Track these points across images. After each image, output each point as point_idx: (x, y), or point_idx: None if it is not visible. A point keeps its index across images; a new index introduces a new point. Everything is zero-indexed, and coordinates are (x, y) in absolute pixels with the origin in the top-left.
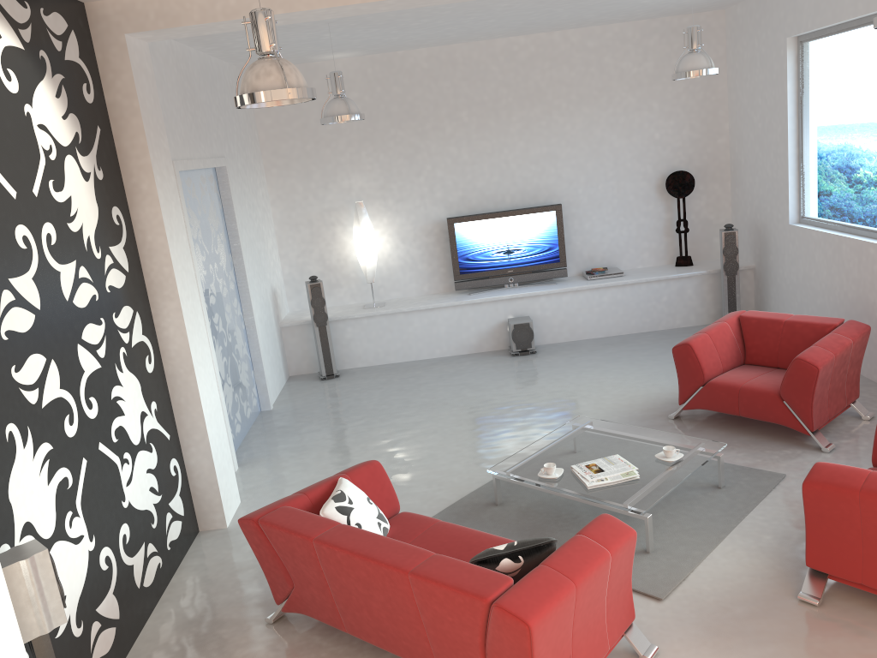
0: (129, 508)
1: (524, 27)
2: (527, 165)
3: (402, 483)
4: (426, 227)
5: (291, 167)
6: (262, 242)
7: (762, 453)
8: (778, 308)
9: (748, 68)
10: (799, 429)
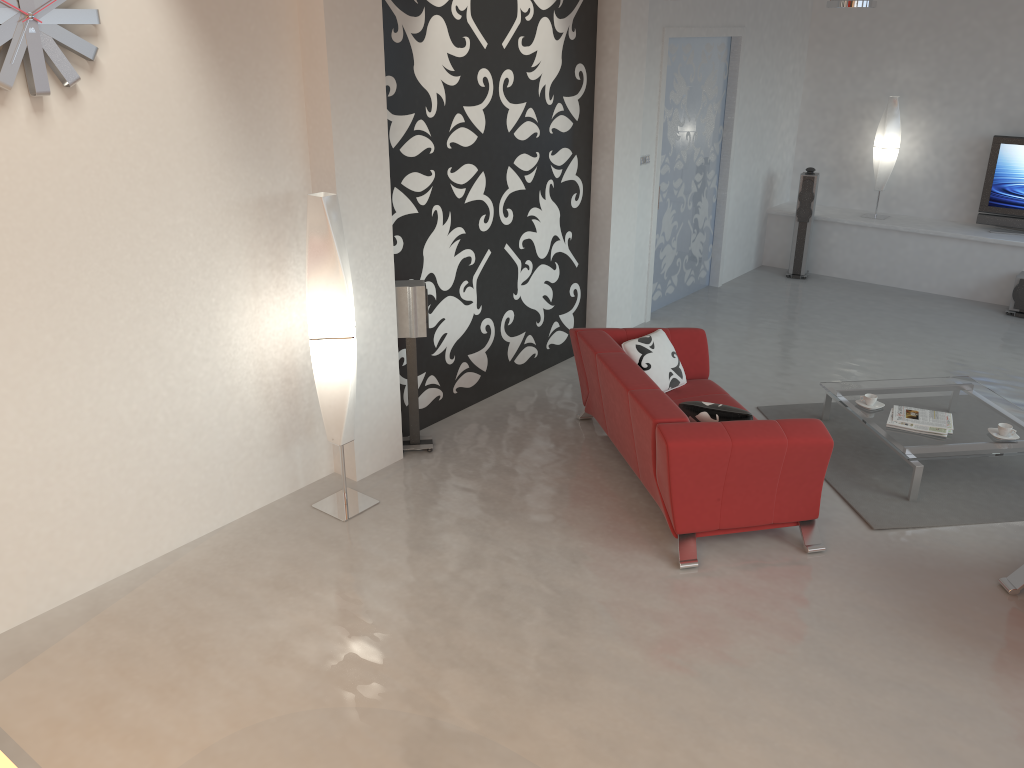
0: (519, 302)
1: None
2: None
3: (763, 377)
4: (968, 141)
5: (836, 45)
6: (772, 121)
7: None
8: None
9: None
10: None
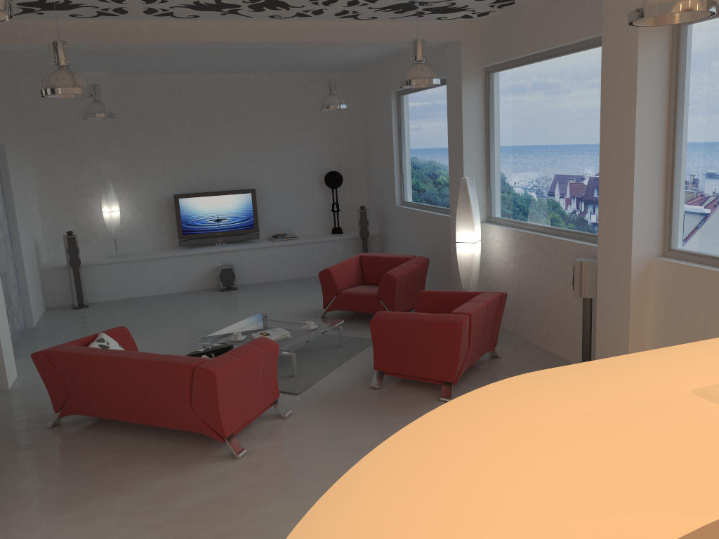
0: None
1: (229, 68)
2: (232, 161)
3: None
4: (158, 201)
5: (52, 151)
6: (28, 204)
7: (368, 331)
8: None
9: (373, 108)
10: None
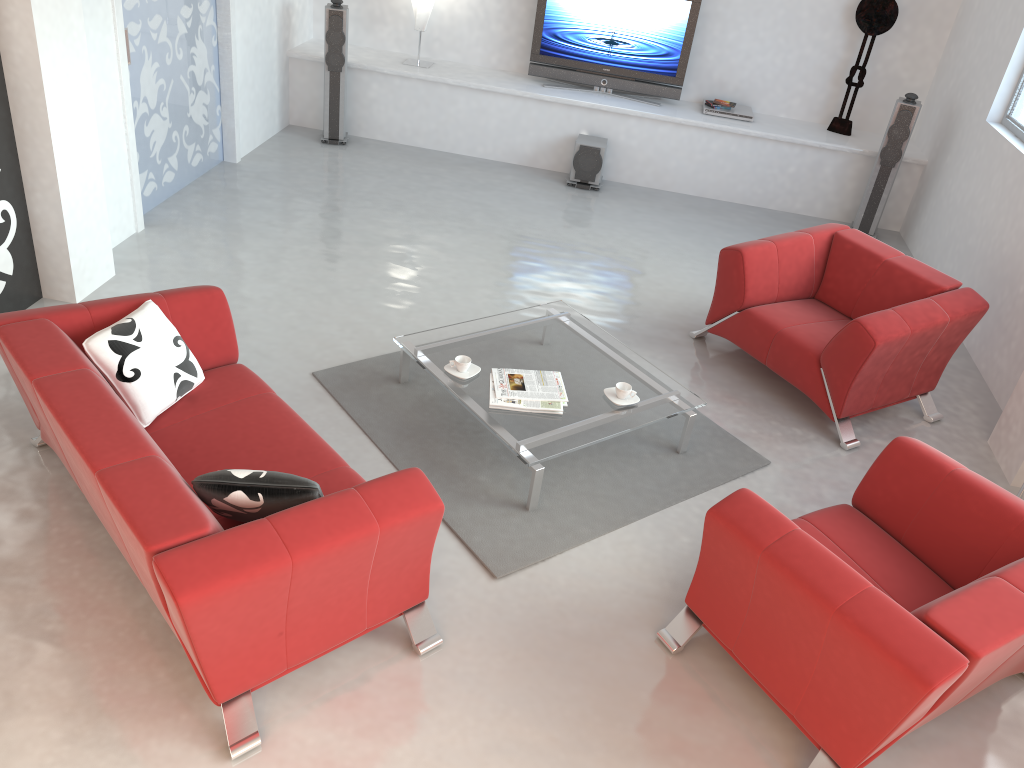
0: None
1: None
2: None
3: (314, 315)
4: None
5: None
6: None
7: (765, 423)
8: (927, 229)
9: None
10: (824, 410)
